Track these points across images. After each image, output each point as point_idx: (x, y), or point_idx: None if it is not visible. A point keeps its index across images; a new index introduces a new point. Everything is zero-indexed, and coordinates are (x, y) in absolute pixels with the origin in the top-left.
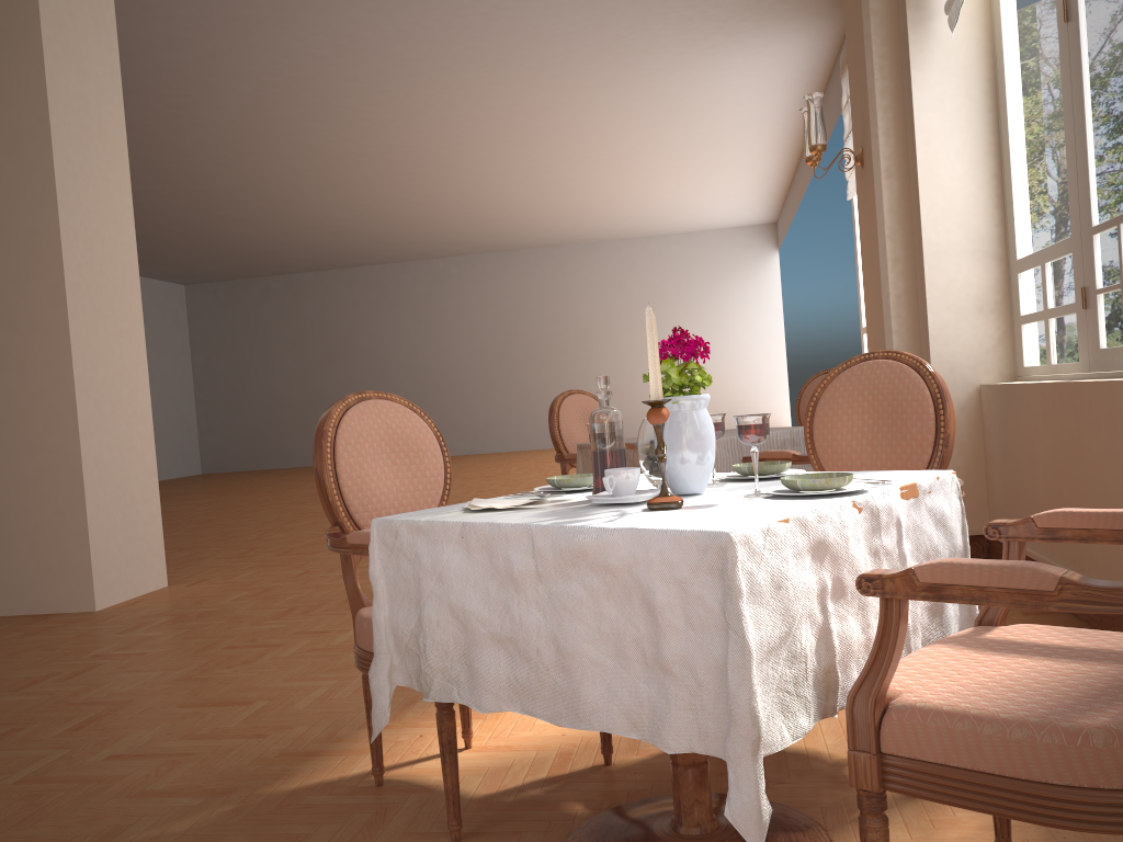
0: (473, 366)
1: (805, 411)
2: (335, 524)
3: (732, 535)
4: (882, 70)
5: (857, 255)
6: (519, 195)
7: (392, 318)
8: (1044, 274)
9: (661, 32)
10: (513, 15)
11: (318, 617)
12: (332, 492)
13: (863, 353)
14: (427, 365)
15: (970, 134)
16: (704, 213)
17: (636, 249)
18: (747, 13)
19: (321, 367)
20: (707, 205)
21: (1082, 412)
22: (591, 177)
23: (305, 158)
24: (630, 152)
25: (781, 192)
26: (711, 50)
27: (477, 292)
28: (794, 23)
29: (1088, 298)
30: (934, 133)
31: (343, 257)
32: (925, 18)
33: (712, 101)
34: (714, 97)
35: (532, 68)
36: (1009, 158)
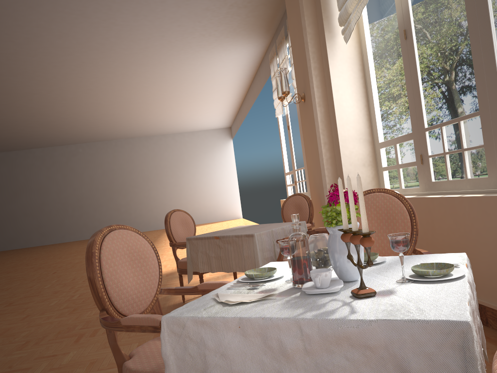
0: (92, 196)
1: (286, 213)
2: (102, 309)
3: (470, 323)
4: (313, 59)
5: (281, 141)
6: (115, 114)
7: (48, 174)
8: (396, 149)
9: (190, 40)
10: (121, 28)
11: (46, 346)
12: (101, 290)
13: (286, 184)
14: (68, 196)
15: (354, 87)
16: (200, 123)
17: (169, 139)
18: (229, 34)
19: (10, 200)
20: (202, 119)
21: (434, 211)
22: (151, 106)
23: (4, 95)
24: (170, 95)
25: (234, 114)
26: (211, 50)
27: (93, 160)
28: (248, 40)
29: (424, 159)
30: (340, 87)
31: (22, 144)
32: (332, 36)
33: (209, 73)
34: (210, 71)
35: (128, 54)
36: (373, 98)
